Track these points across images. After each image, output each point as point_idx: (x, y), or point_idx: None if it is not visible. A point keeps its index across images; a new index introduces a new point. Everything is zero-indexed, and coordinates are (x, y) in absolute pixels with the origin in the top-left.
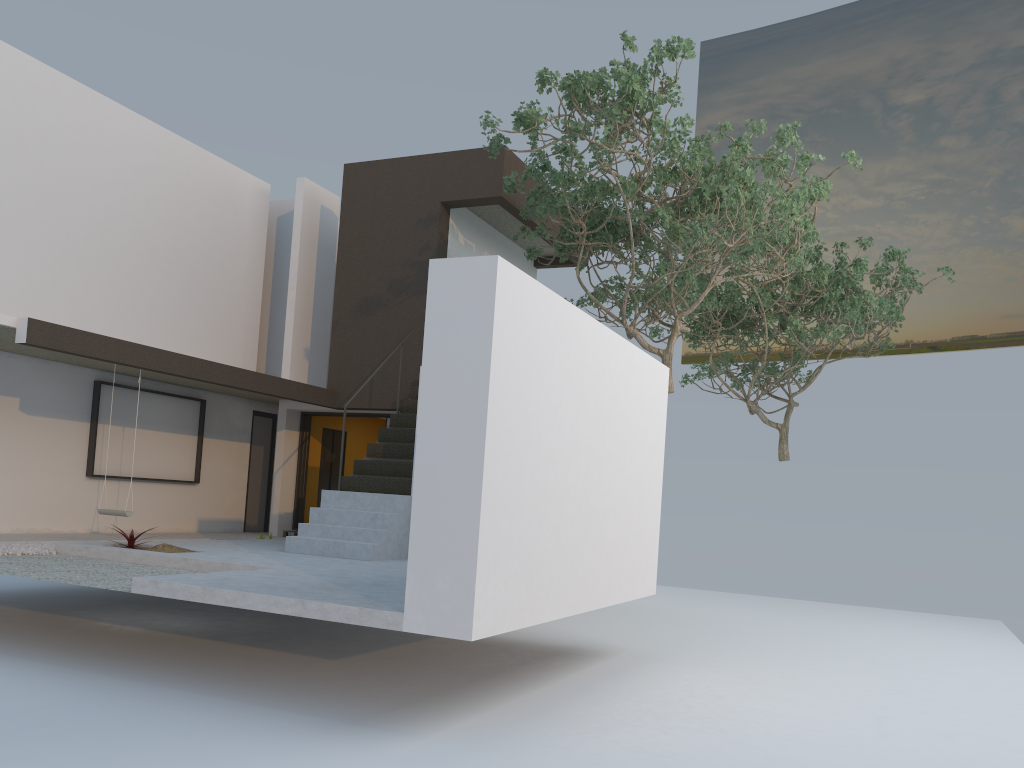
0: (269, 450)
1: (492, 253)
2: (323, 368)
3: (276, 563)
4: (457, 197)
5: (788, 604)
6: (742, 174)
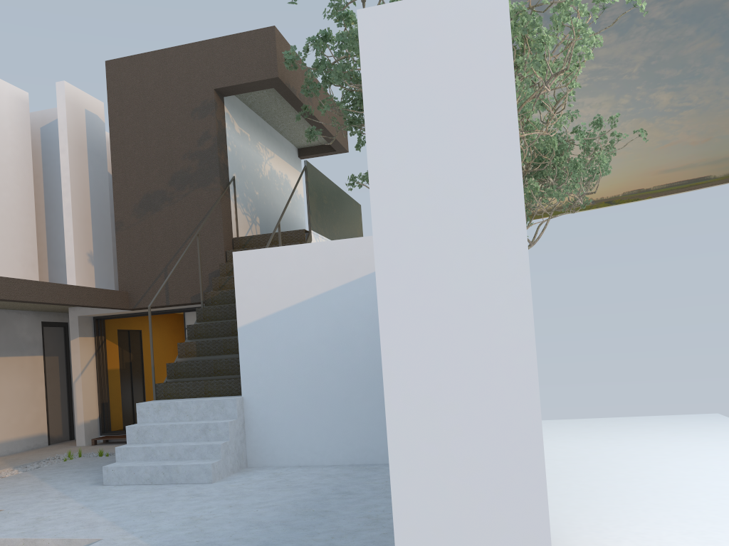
0: (64, 359)
1: (265, 143)
2: (110, 271)
3: (100, 522)
4: (231, 83)
5: (553, 427)
6: (574, 2)
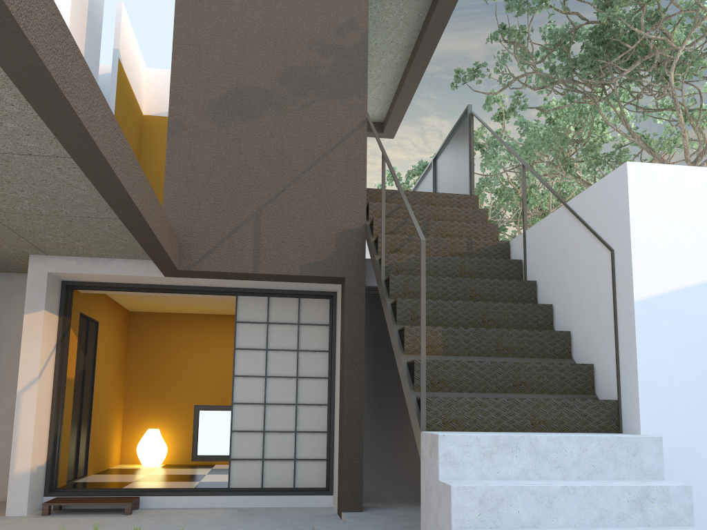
0: None
1: None
2: None
3: None
4: None
5: None
6: None
